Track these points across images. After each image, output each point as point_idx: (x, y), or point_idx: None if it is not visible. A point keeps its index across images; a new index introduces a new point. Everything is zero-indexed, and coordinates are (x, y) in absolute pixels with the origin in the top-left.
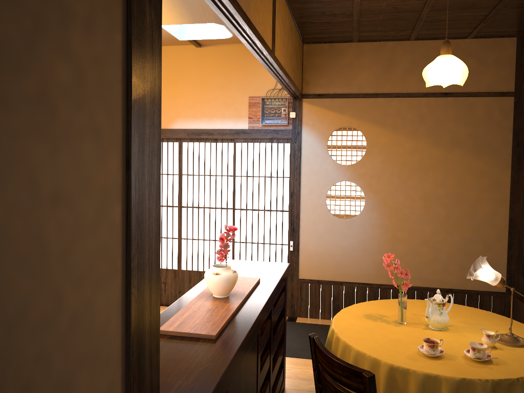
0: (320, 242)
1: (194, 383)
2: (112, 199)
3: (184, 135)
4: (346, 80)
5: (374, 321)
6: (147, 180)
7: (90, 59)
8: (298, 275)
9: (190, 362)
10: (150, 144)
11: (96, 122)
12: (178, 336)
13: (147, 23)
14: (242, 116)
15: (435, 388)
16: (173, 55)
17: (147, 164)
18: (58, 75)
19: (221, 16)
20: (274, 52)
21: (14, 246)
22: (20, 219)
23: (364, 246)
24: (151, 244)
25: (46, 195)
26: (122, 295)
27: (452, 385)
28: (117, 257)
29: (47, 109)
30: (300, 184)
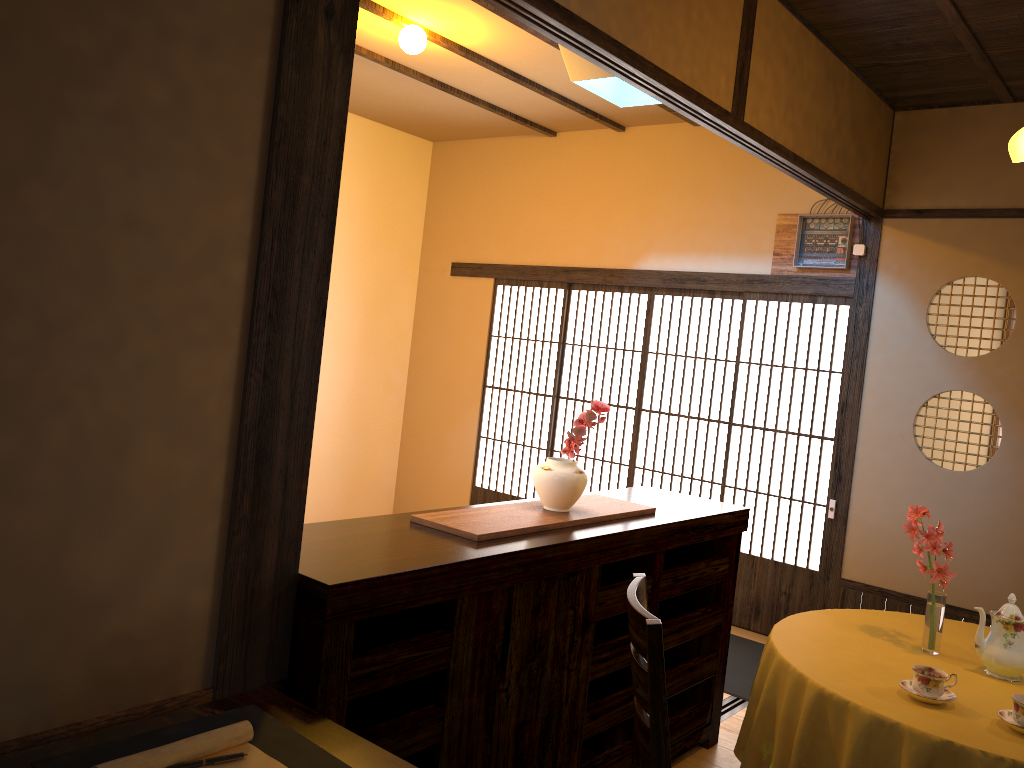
0: (893, 511)
1: (384, 562)
2: (230, 250)
3: (657, 282)
4: (980, 180)
5: (873, 636)
6: (299, 244)
7: (204, 82)
8: (839, 569)
9: (409, 548)
10: (311, 198)
11: (207, 154)
12: (433, 529)
13: (319, 47)
14: (762, 250)
15: (891, 748)
16: (653, 141)
17: (302, 223)
18: (146, 94)
19: (571, 49)
20: (741, 116)
21: (63, 254)
22: (74, 229)
23: (990, 533)
24: (301, 328)
25: (114, 215)
26: (237, 373)
27: (921, 748)
28: (232, 323)
29: (126, 127)
30: (861, 389)
